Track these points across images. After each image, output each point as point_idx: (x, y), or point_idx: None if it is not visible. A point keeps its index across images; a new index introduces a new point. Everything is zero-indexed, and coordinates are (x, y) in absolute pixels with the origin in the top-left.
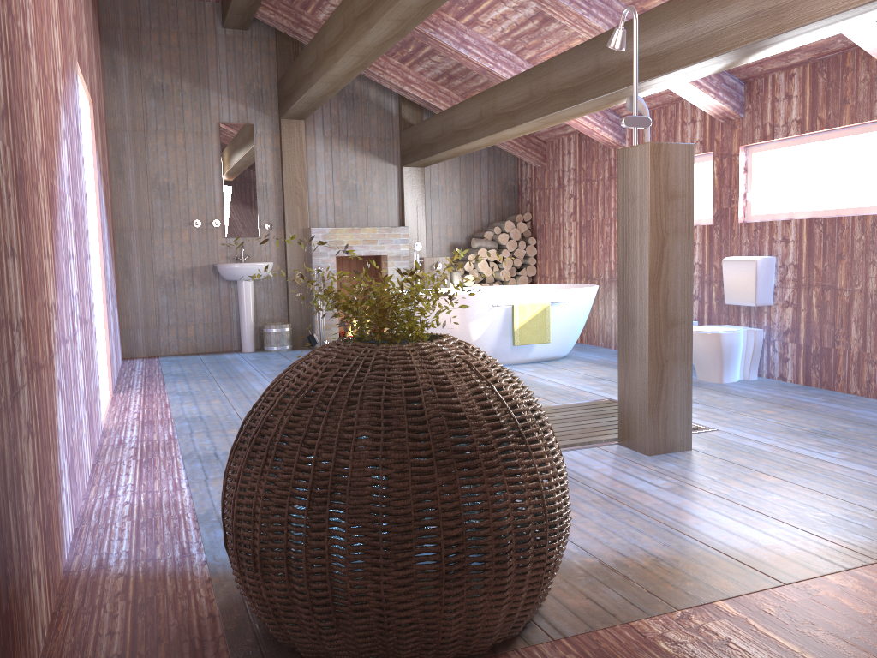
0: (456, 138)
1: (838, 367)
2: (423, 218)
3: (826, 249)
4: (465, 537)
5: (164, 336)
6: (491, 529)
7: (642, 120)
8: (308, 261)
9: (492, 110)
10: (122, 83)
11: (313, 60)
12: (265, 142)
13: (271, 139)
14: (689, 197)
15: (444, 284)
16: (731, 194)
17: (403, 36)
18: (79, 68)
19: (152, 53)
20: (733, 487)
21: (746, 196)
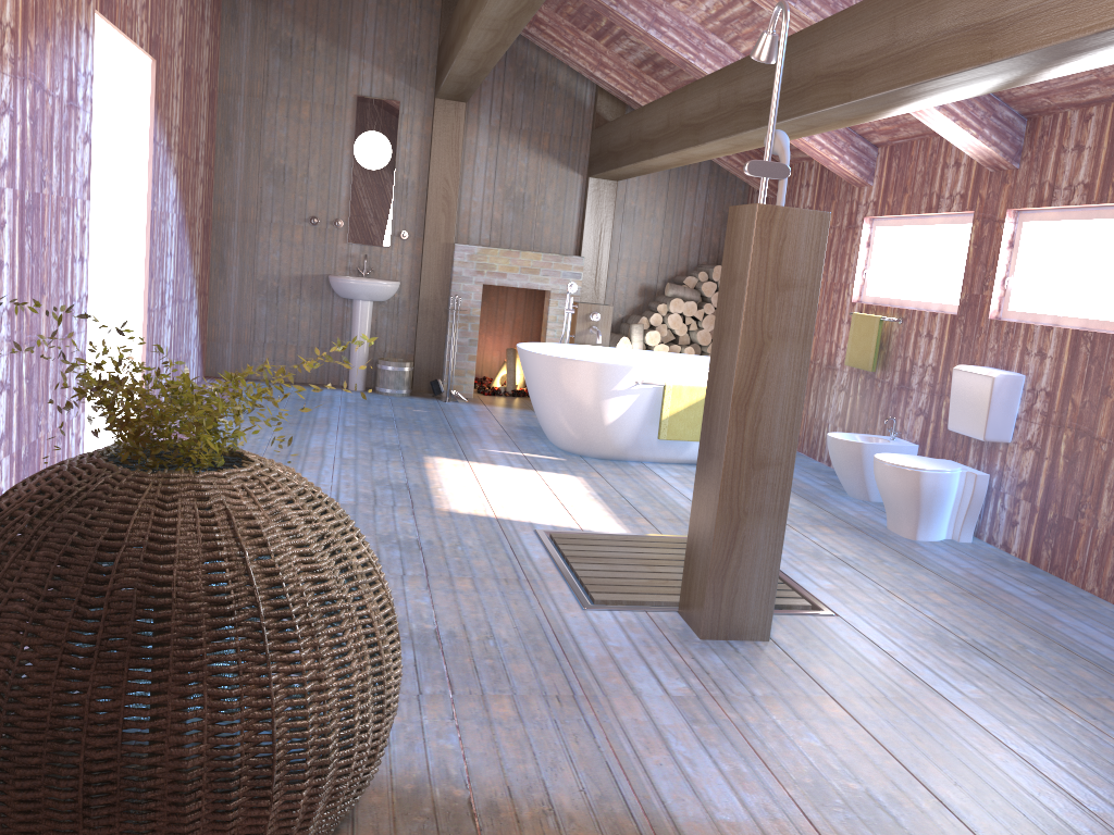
0: (641, 149)
1: (1077, 549)
2: (607, 247)
3: (1089, 378)
4: (120, 763)
5: (257, 355)
6: (164, 757)
7: (776, 168)
8: (448, 286)
9: (678, 119)
10: (242, 34)
11: (456, 28)
12: (412, 126)
13: (421, 123)
14: (813, 289)
15: (280, 388)
16: (986, 277)
17: (535, 10)
18: (105, 18)
19: None
20: (769, 713)
21: (1005, 282)
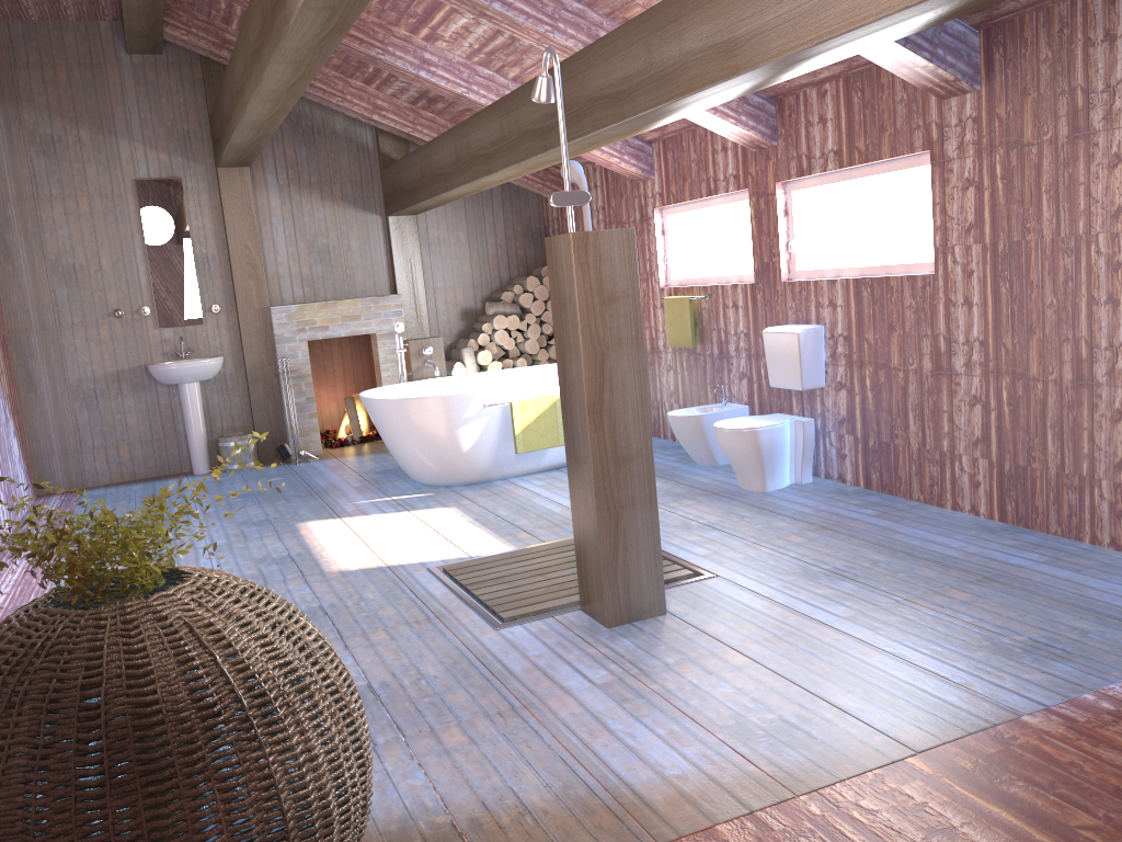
0: (436, 184)
1: (899, 466)
2: (421, 280)
3: (876, 317)
4: None
5: (89, 462)
6: None
7: (577, 195)
8: (272, 350)
9: (467, 151)
10: None
11: (229, 99)
12: (199, 200)
13: (208, 194)
14: (634, 297)
15: (198, 501)
16: (772, 245)
17: (312, 77)
18: None
19: (33, 95)
20: (684, 676)
21: (788, 247)
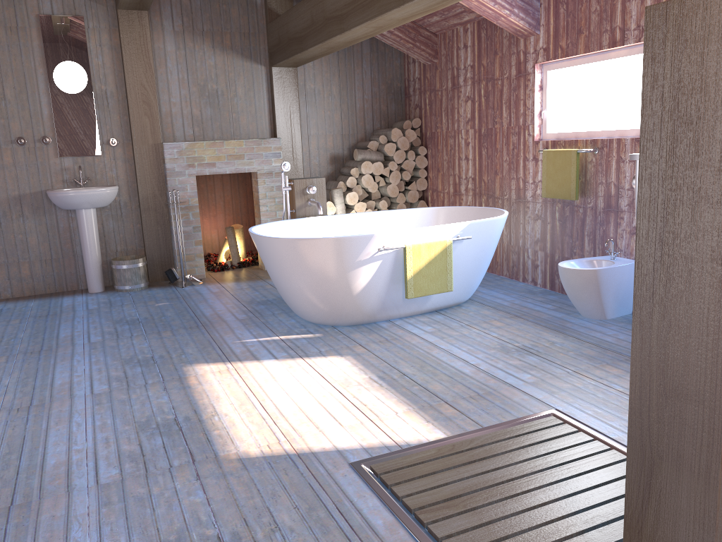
0: (329, 27)
1: None
2: (298, 126)
3: None
4: None
5: None
6: None
7: None
8: (164, 182)
9: None
10: None
11: None
12: (100, 39)
13: (109, 35)
14: None
15: None
16: None
17: None
18: None
19: None
20: None
21: None
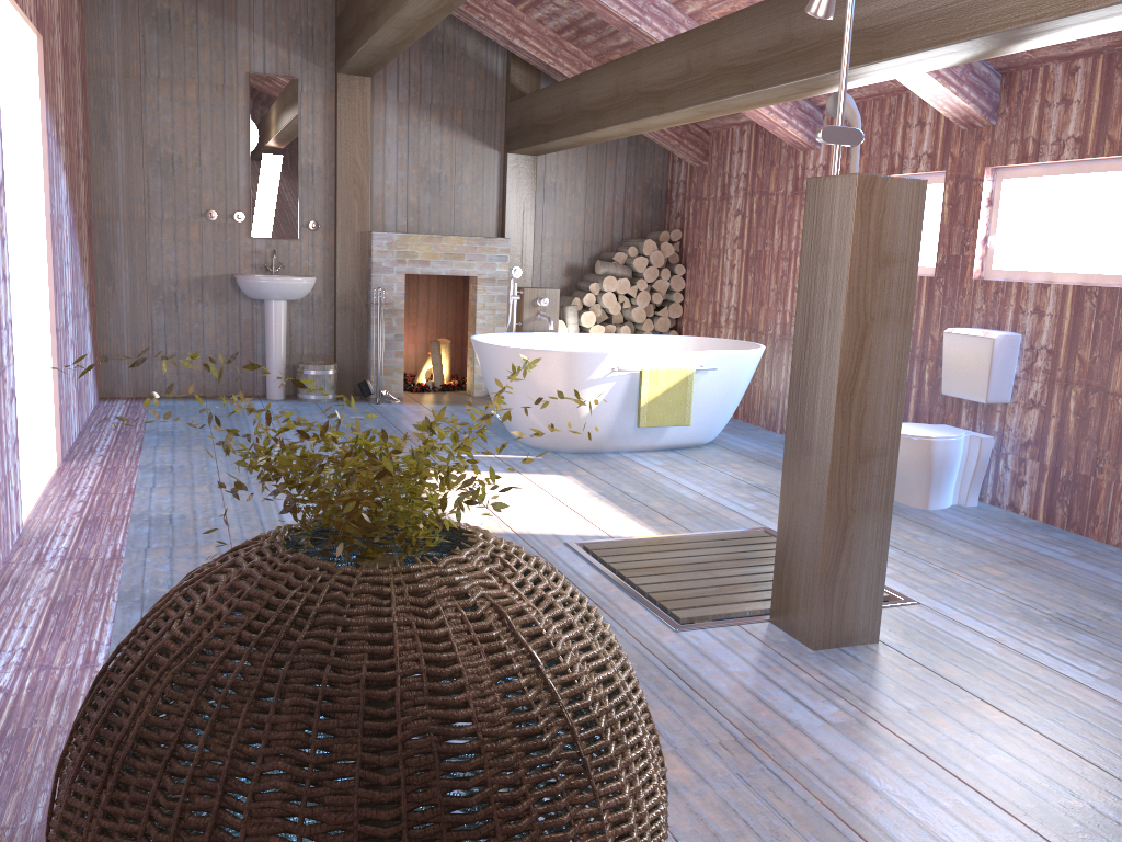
0: (581, 121)
1: (1098, 504)
2: (531, 227)
3: (1097, 333)
4: None
5: (158, 370)
6: None
7: (850, 134)
8: (366, 278)
9: (632, 87)
10: (110, 6)
11: None
12: (313, 105)
13: (323, 101)
14: (912, 263)
15: (483, 436)
16: (966, 237)
17: None
18: None
19: None
20: (939, 729)
21: (987, 241)
